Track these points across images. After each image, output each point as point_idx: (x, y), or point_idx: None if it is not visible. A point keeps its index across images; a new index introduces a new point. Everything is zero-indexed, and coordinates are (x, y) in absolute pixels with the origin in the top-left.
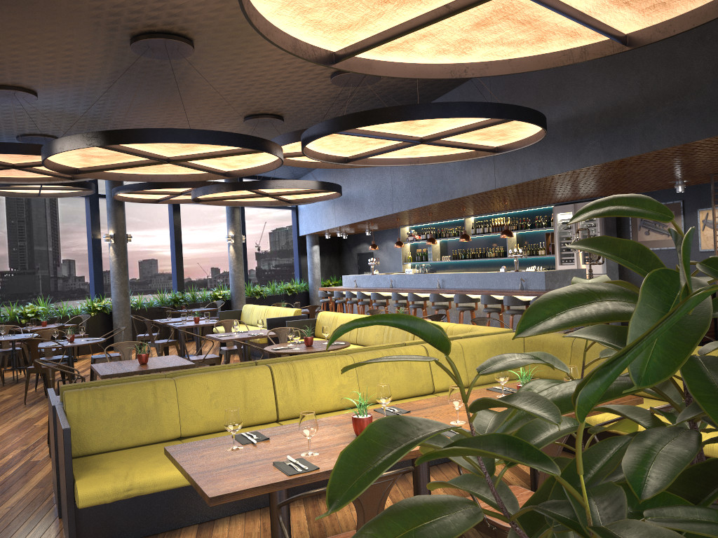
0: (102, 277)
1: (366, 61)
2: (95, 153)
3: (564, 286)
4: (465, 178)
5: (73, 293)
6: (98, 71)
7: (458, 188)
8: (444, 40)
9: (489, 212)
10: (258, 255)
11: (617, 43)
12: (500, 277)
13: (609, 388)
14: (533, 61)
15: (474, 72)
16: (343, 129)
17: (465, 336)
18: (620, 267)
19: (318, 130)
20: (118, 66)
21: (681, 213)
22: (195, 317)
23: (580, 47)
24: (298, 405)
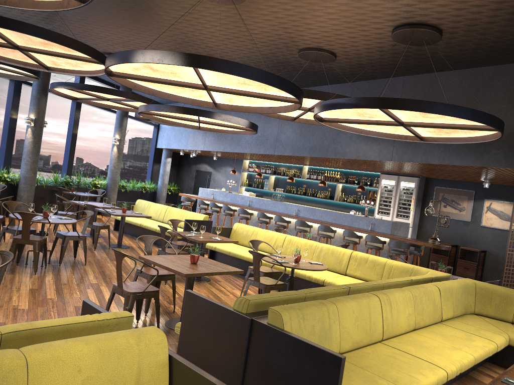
0: (12, 152)
1: None
2: (160, 67)
3: (398, 233)
4: (361, 146)
5: None
6: None
7: (351, 152)
8: None
9: (326, 166)
10: None
11: None
12: (352, 218)
13: None
14: None
15: None
16: (394, 108)
17: (434, 277)
18: (420, 225)
19: (366, 102)
20: None
21: (473, 199)
22: (124, 208)
23: None
24: (391, 329)
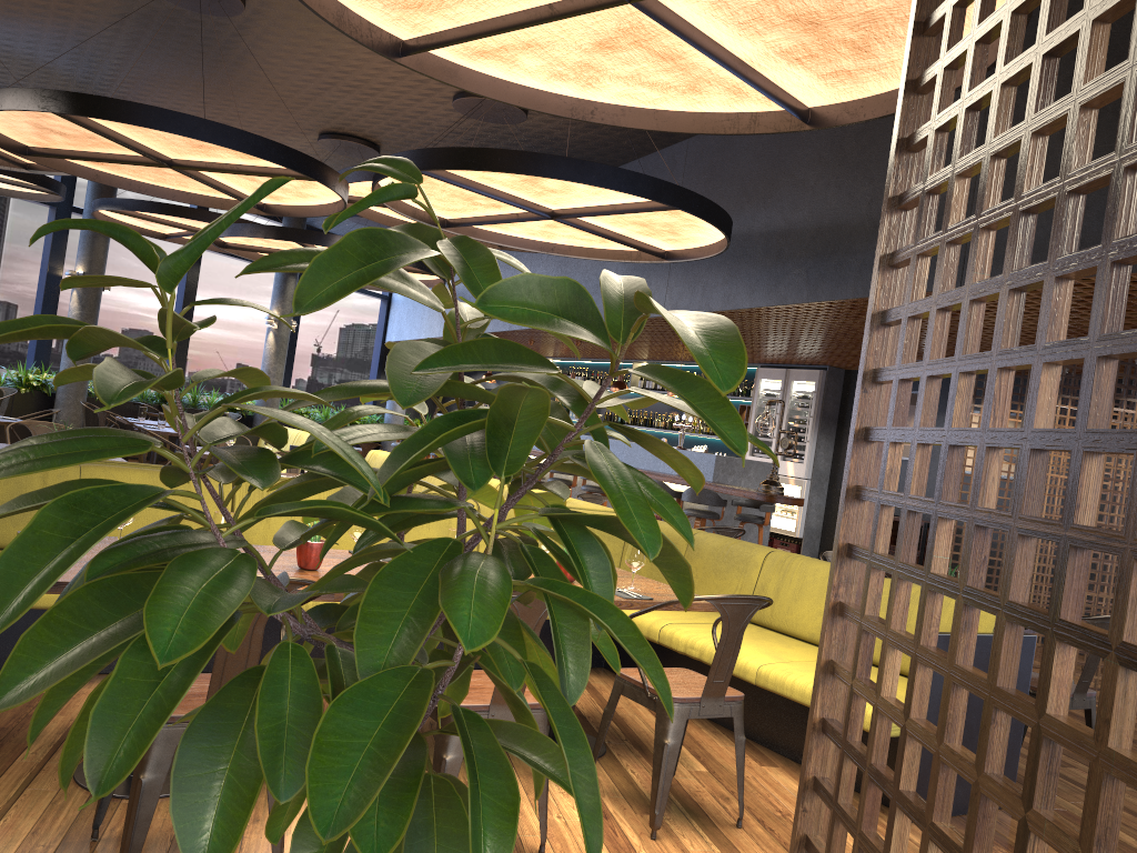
0: None
1: (450, 65)
2: (55, 125)
3: (742, 484)
4: None
5: (5, 358)
6: (94, 7)
7: None
8: (559, 58)
9: (668, 359)
10: (316, 359)
11: (796, 118)
12: None
13: (381, 385)
14: (687, 119)
15: (604, 117)
16: (429, 167)
17: None
18: (833, 475)
19: None
20: (127, 7)
21: None
22: None
23: (750, 113)
24: (263, 543)
